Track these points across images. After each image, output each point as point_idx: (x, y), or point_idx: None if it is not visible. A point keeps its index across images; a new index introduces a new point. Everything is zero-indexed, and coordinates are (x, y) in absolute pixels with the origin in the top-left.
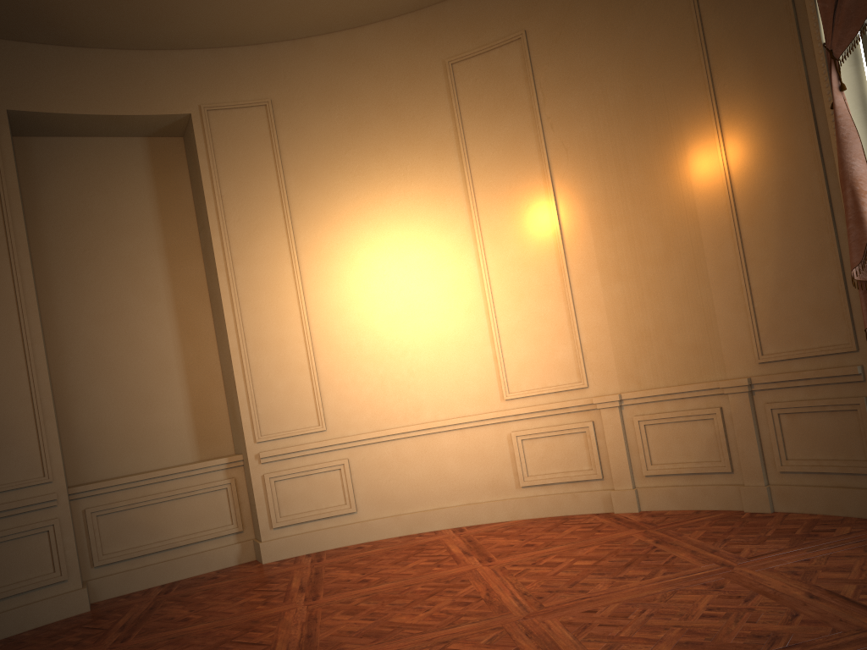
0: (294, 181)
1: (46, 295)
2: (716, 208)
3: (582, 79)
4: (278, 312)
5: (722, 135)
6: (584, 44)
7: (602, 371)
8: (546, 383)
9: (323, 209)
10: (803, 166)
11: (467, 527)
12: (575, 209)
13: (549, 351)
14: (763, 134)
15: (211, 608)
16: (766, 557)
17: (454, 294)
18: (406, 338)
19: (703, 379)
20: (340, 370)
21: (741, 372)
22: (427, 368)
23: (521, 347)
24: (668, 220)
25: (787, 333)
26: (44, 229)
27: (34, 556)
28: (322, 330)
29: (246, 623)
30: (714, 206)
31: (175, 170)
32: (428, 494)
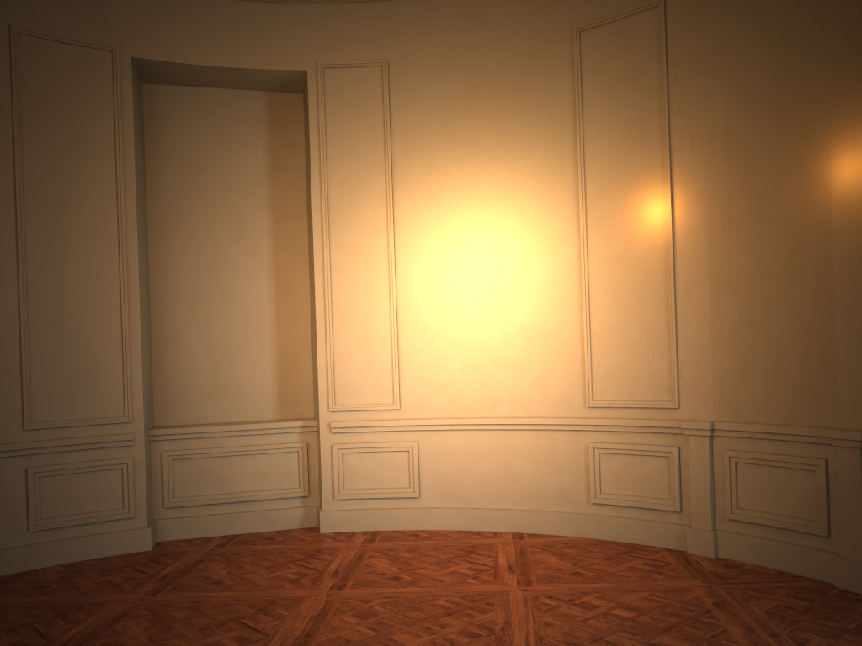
0: (400, 148)
1: (155, 241)
2: (856, 224)
3: (721, 56)
4: (368, 282)
5: None
6: (729, 16)
7: (697, 394)
8: (634, 396)
9: (425, 180)
10: None
11: (529, 535)
12: (692, 206)
13: (642, 362)
14: None
15: (246, 575)
16: None
17: (549, 284)
18: (493, 326)
19: (810, 423)
20: (422, 349)
21: (856, 424)
22: (510, 360)
23: (612, 352)
24: (796, 231)
25: None
26: (160, 176)
27: (106, 490)
28: (408, 306)
29: (265, 602)
30: (853, 221)
31: (291, 127)
32: (494, 492)
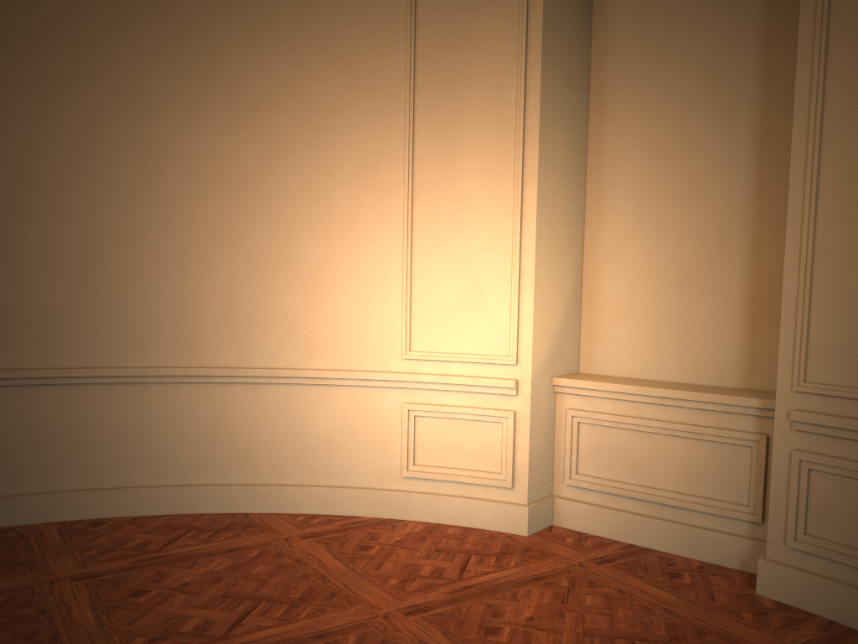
0: None
1: (596, 118)
2: None
3: None
4: None
5: None
6: None
7: None
8: None
9: None
10: None
11: None
12: None
13: None
14: None
15: (539, 635)
16: None
17: None
18: None
19: None
20: None
21: None
22: None
23: None
24: None
25: None
26: (609, 23)
27: (484, 446)
28: None
29: None
30: None
31: None
32: None
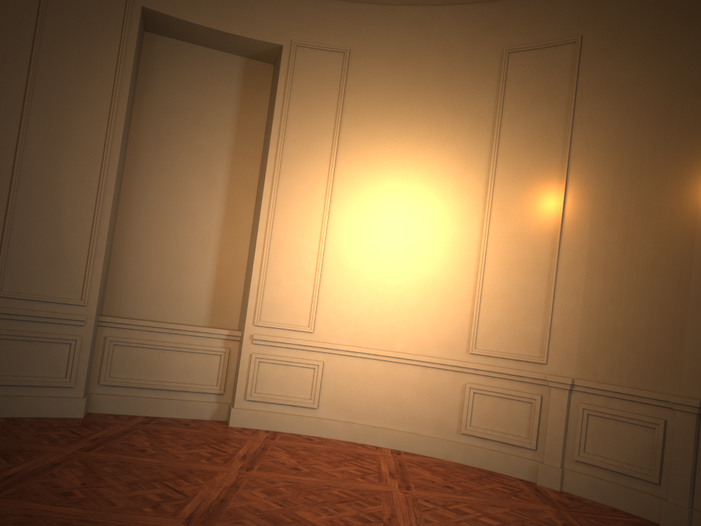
0: (348, 120)
1: (131, 160)
2: None
3: (621, 88)
4: (304, 224)
5: None
6: (632, 58)
7: (563, 354)
8: (510, 350)
9: (365, 149)
10: None
11: (404, 453)
12: (581, 203)
13: (521, 322)
14: None
15: (166, 448)
16: None
17: (453, 249)
18: (401, 276)
19: (655, 389)
20: (339, 286)
21: (695, 394)
22: (411, 306)
23: (497, 311)
24: (665, 233)
25: None
26: (145, 109)
27: (54, 360)
28: (334, 249)
29: (183, 470)
30: None
31: (260, 89)
32: (381, 413)
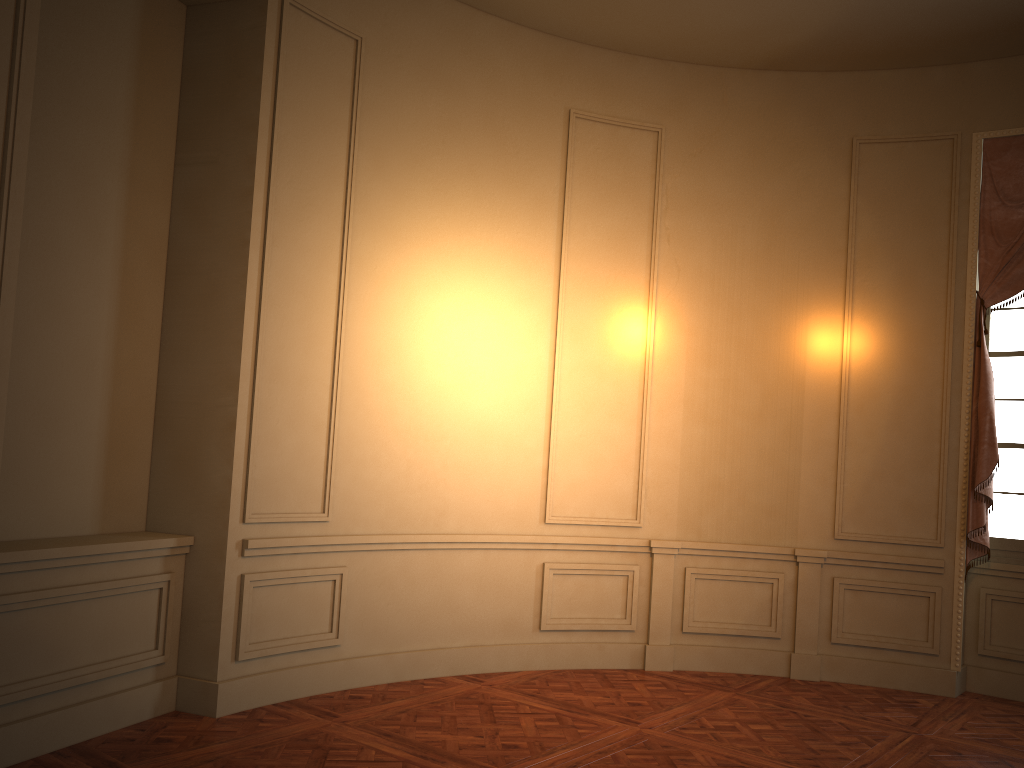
0: (365, 161)
1: None
2: (826, 386)
3: (714, 207)
4: (308, 335)
5: (850, 324)
6: (724, 174)
7: (661, 513)
8: (595, 513)
9: (390, 215)
10: (928, 380)
11: (475, 676)
12: (673, 334)
13: (607, 478)
14: (893, 339)
15: None
16: (924, 725)
17: (515, 381)
18: (448, 420)
19: (770, 543)
20: (363, 440)
21: (813, 544)
22: (463, 464)
23: (576, 465)
24: (771, 380)
25: (872, 517)
26: None
27: None
28: (353, 378)
29: None
30: (824, 383)
31: (167, 51)
32: (430, 628)
